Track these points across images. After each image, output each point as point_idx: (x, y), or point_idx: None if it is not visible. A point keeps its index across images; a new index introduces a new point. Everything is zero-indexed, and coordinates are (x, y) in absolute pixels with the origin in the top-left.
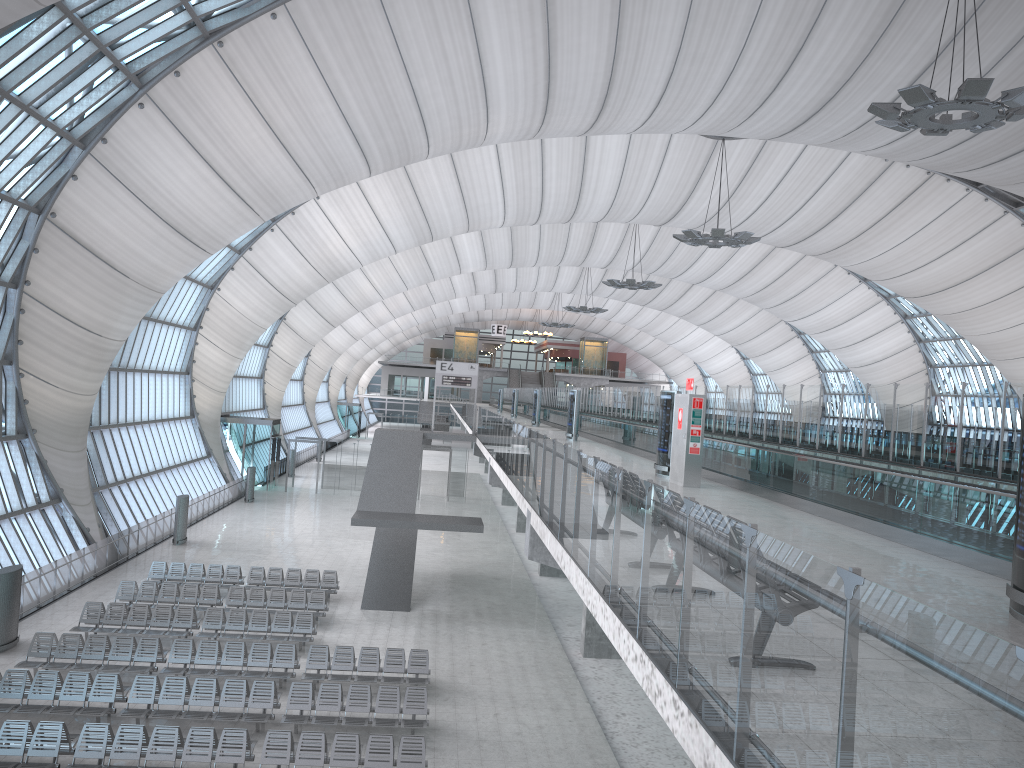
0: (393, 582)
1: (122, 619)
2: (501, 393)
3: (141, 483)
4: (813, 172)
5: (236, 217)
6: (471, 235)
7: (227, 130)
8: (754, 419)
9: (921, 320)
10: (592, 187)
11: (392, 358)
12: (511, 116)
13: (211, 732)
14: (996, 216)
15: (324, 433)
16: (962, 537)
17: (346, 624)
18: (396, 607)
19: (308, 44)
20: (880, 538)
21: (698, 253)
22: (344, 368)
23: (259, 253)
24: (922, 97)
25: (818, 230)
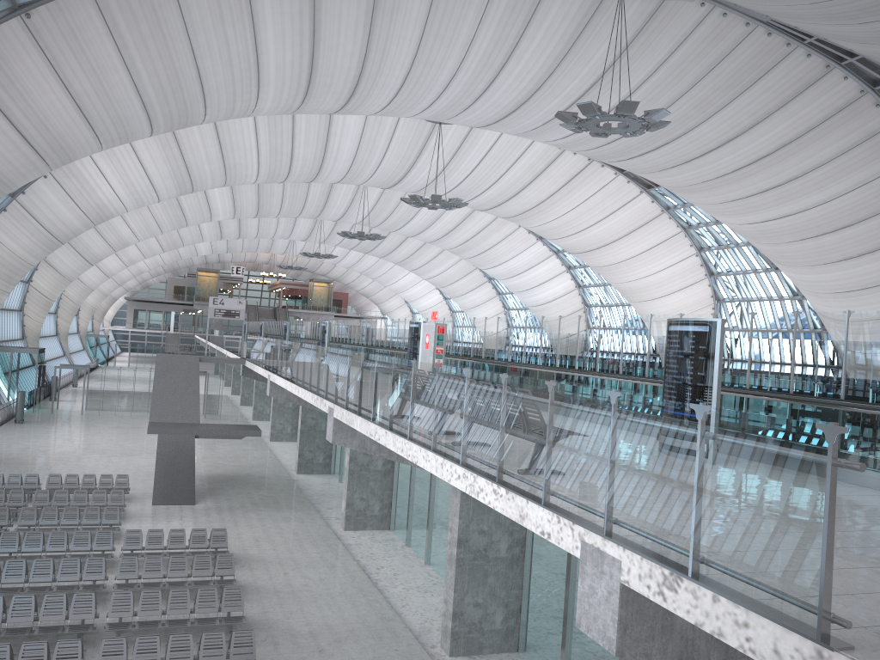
0: (178, 482)
1: None
2: (246, 326)
3: None
4: (507, 154)
5: (28, 166)
6: (223, 188)
7: (28, 90)
8: (475, 343)
9: (581, 270)
10: (334, 155)
11: (138, 294)
12: (278, 95)
13: (64, 596)
14: (635, 194)
15: (76, 362)
16: None
17: (143, 517)
18: (183, 502)
19: (108, 23)
20: None
21: (414, 212)
22: (94, 303)
23: (32, 197)
24: (592, 110)
25: (509, 199)
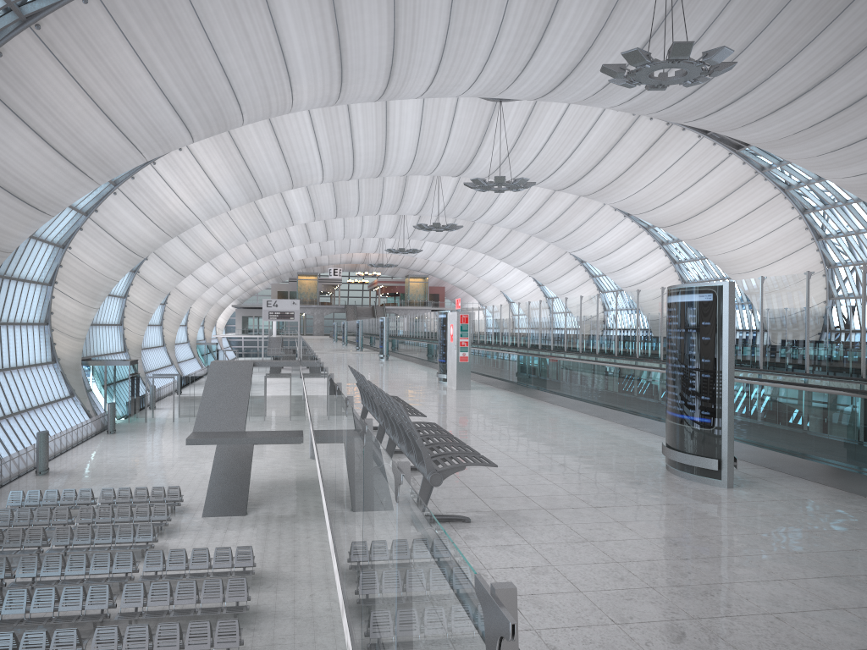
0: (231, 492)
1: None
2: (335, 326)
3: (5, 423)
4: (576, 126)
5: (71, 182)
6: (299, 191)
7: (53, 104)
8: (521, 331)
9: (674, 245)
10: (395, 145)
11: (244, 302)
12: (312, 85)
13: (44, 634)
14: (723, 157)
15: (185, 370)
16: (652, 411)
17: (187, 531)
18: (234, 513)
19: (120, 25)
20: (597, 418)
21: (493, 198)
22: (200, 313)
23: (105, 214)
24: (640, 58)
25: (585, 175)
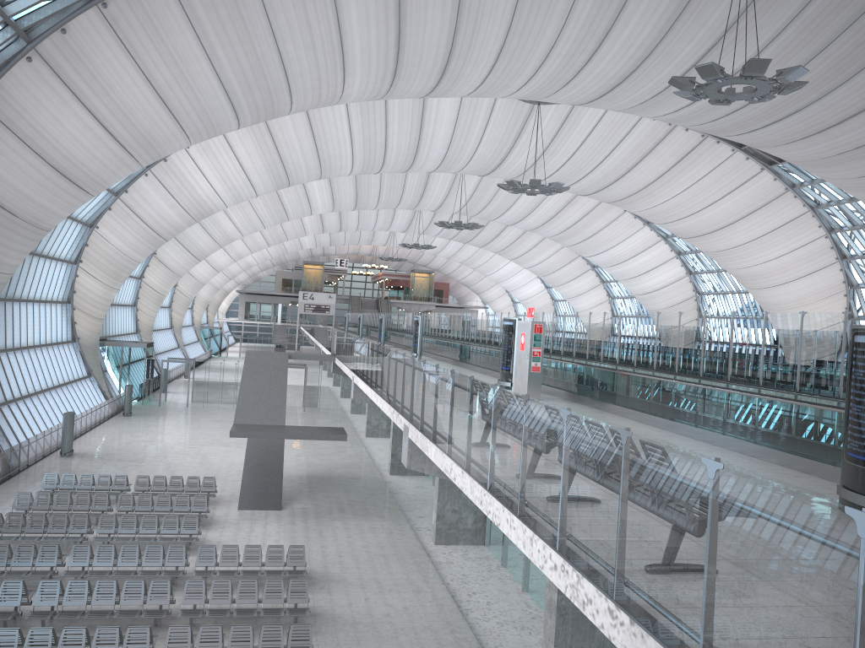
0: (265, 485)
1: (21, 528)
2: (347, 318)
3: (29, 402)
4: (611, 133)
5: (117, 163)
6: (321, 182)
7: (110, 84)
8: (578, 341)
9: (692, 256)
10: (428, 142)
11: (248, 287)
12: (364, 79)
13: (117, 630)
14: (755, 172)
15: (190, 353)
16: (778, 442)
17: (226, 524)
18: (269, 507)
19: (186, 9)
20: (704, 443)
21: (513, 199)
22: (207, 296)
23: (134, 195)
24: (714, 73)
25: (614, 182)
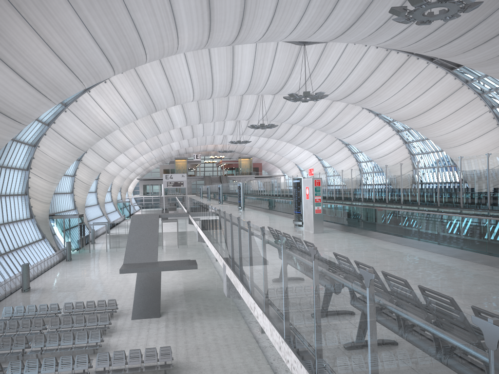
0: (149, 301)
1: None
2: (201, 188)
3: (1, 259)
4: (351, 59)
5: (36, 102)
6: (177, 108)
7: (22, 49)
8: (344, 189)
9: (406, 132)
10: (238, 76)
11: (144, 176)
12: (191, 34)
13: None
14: (442, 75)
15: (111, 218)
16: None
17: (122, 331)
18: (152, 316)
19: None
20: (456, 258)
21: (294, 108)
22: (119, 183)
23: (59, 125)
24: (420, 0)
25: (355, 90)
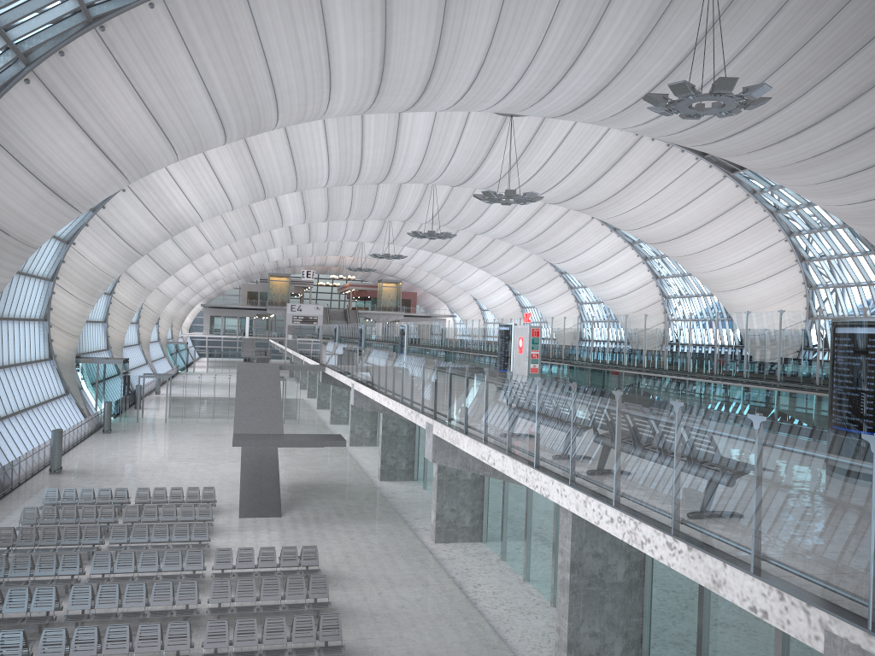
0: (264, 493)
1: (34, 540)
2: (320, 329)
3: (14, 420)
4: (581, 143)
5: (108, 180)
6: (293, 194)
7: (105, 104)
8: (566, 344)
9: (658, 261)
10: (403, 154)
11: (213, 301)
12: (349, 95)
13: (158, 626)
14: (718, 179)
15: (158, 369)
16: None
17: (231, 531)
18: (269, 514)
19: (181, 31)
20: None
21: (483, 208)
22: (172, 311)
23: (111, 211)
24: (686, 90)
25: (583, 190)
